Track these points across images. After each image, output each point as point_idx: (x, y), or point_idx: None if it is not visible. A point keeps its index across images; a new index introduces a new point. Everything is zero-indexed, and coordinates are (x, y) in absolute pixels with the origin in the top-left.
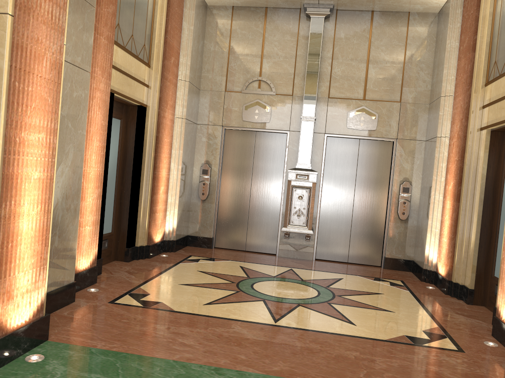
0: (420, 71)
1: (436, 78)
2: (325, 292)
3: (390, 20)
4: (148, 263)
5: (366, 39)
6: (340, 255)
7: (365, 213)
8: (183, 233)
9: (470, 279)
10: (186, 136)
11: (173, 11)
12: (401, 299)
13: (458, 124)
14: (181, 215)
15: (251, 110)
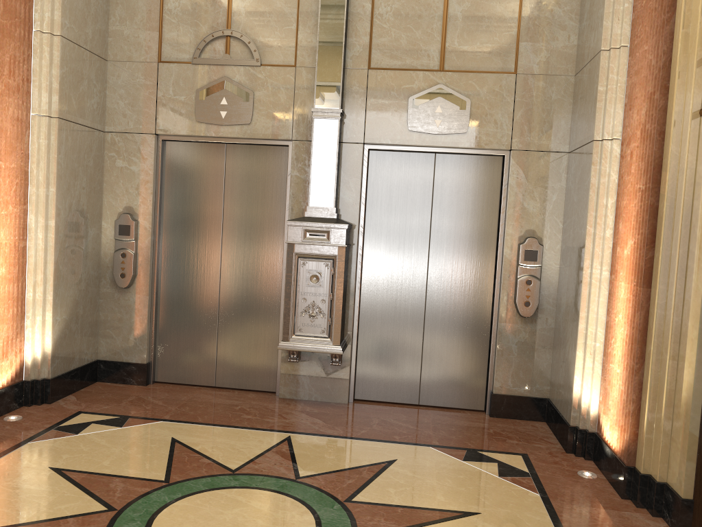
0: (556, 6)
1: (589, 17)
2: (337, 523)
3: None
4: None
5: None
6: (402, 390)
7: (451, 305)
8: (82, 358)
9: (684, 475)
10: (65, 156)
11: None
12: None
13: (644, 108)
14: (67, 323)
15: (212, 101)
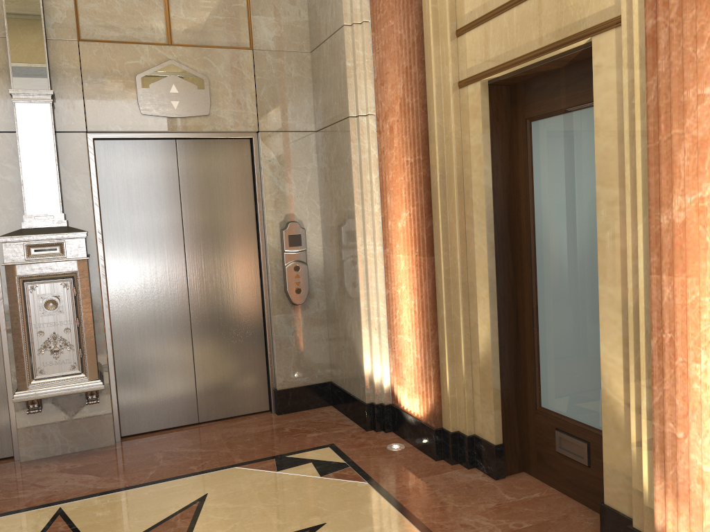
0: None
1: None
2: None
3: None
4: None
5: None
6: (178, 411)
7: (219, 306)
8: None
9: (494, 423)
10: None
11: None
12: (374, 529)
13: (400, 82)
14: None
15: None
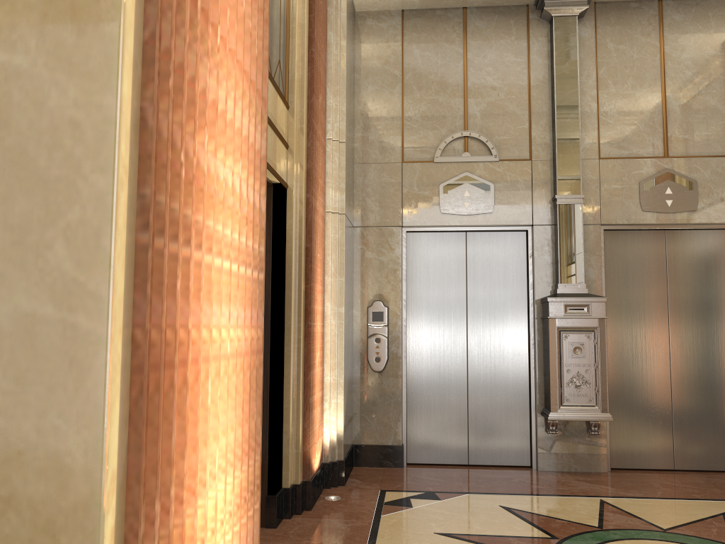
0: None
1: None
2: None
3: (695, 13)
4: (318, 525)
5: (655, 49)
6: (657, 456)
7: (696, 370)
8: (349, 442)
9: None
10: (346, 249)
11: (318, 4)
12: None
13: None
14: (346, 406)
15: (455, 194)
